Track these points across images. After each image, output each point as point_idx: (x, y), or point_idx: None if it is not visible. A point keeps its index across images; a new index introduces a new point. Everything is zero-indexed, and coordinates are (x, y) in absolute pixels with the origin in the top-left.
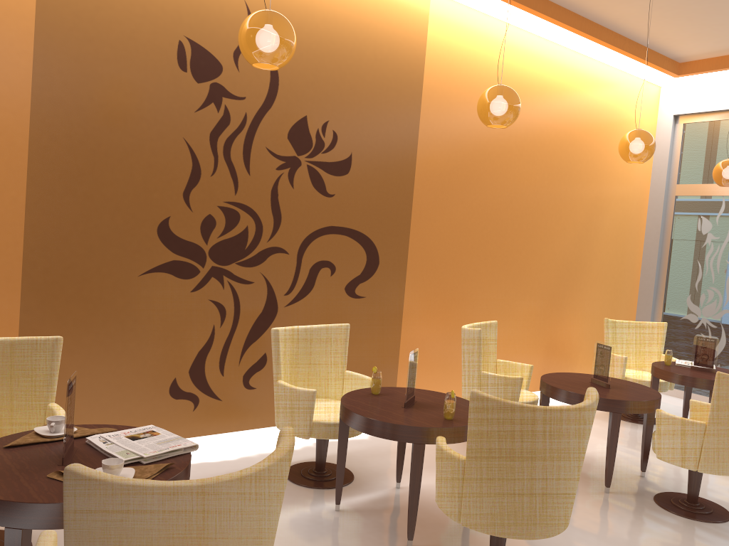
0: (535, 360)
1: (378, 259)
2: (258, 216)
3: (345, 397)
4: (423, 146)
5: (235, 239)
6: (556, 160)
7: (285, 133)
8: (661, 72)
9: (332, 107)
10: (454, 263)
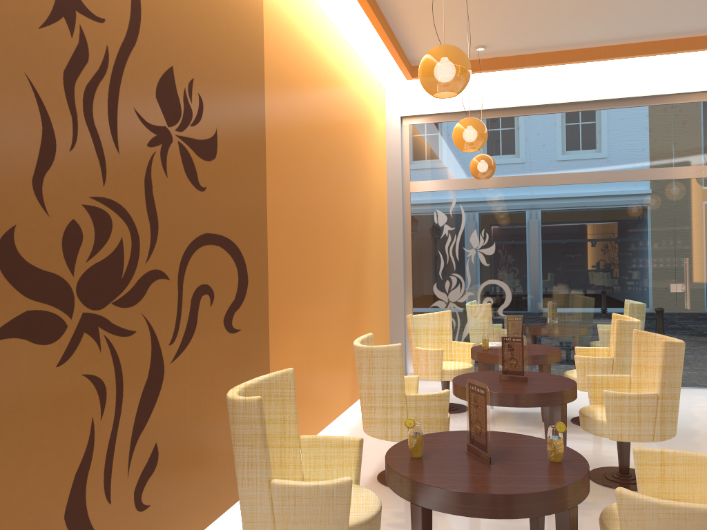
0: (348, 372)
1: (247, 275)
2: (133, 221)
3: (406, 474)
4: (269, 127)
5: (109, 261)
6: (345, 154)
7: (152, 89)
8: (399, 73)
9: (196, 60)
10: (298, 273)
